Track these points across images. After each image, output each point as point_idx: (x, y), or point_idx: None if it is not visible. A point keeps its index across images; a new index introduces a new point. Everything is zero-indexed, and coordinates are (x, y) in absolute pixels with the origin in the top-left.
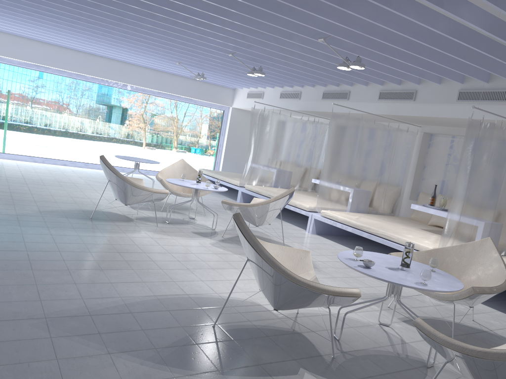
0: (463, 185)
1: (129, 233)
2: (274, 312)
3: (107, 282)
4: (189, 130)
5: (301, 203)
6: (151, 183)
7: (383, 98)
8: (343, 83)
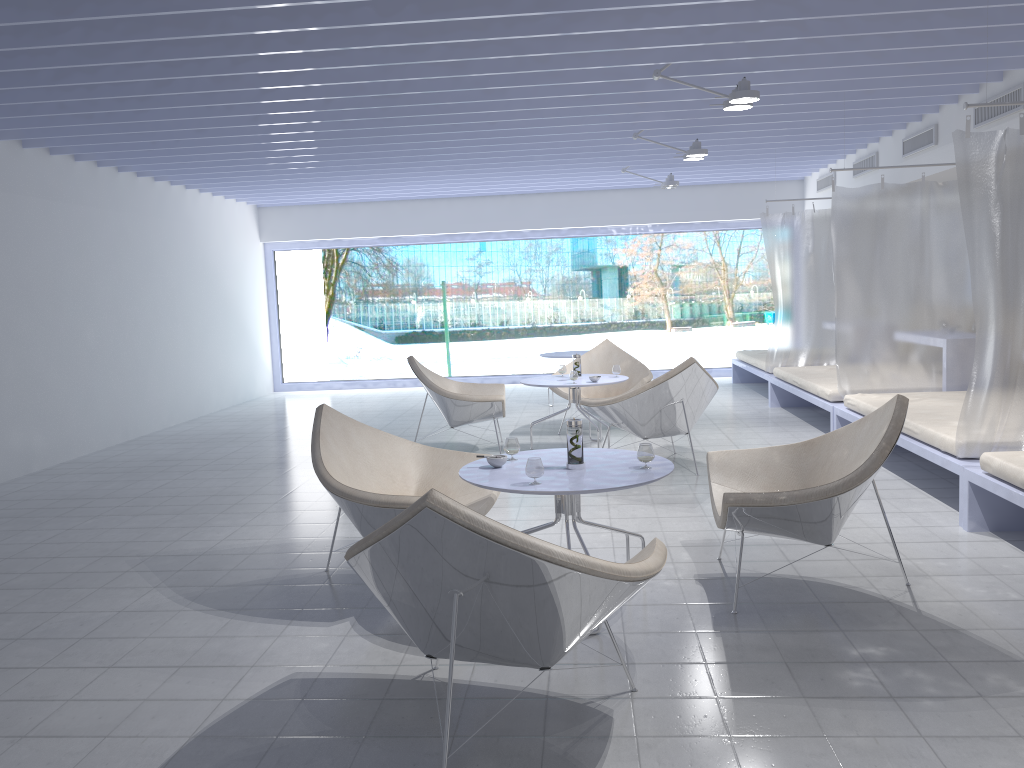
0: (992, 286)
1: None
2: None
3: (284, 524)
4: (754, 279)
5: (825, 386)
6: None
7: (980, 122)
8: (911, 113)
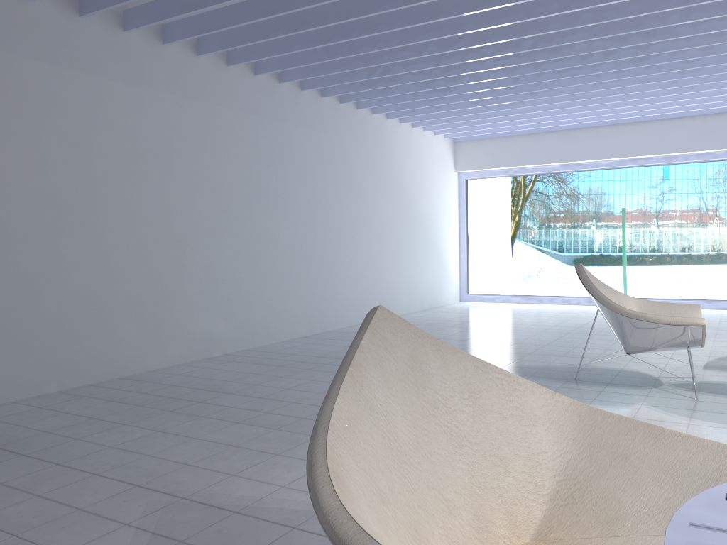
0: None
1: (599, 405)
2: None
3: None
4: None
5: None
6: None
7: None
8: None
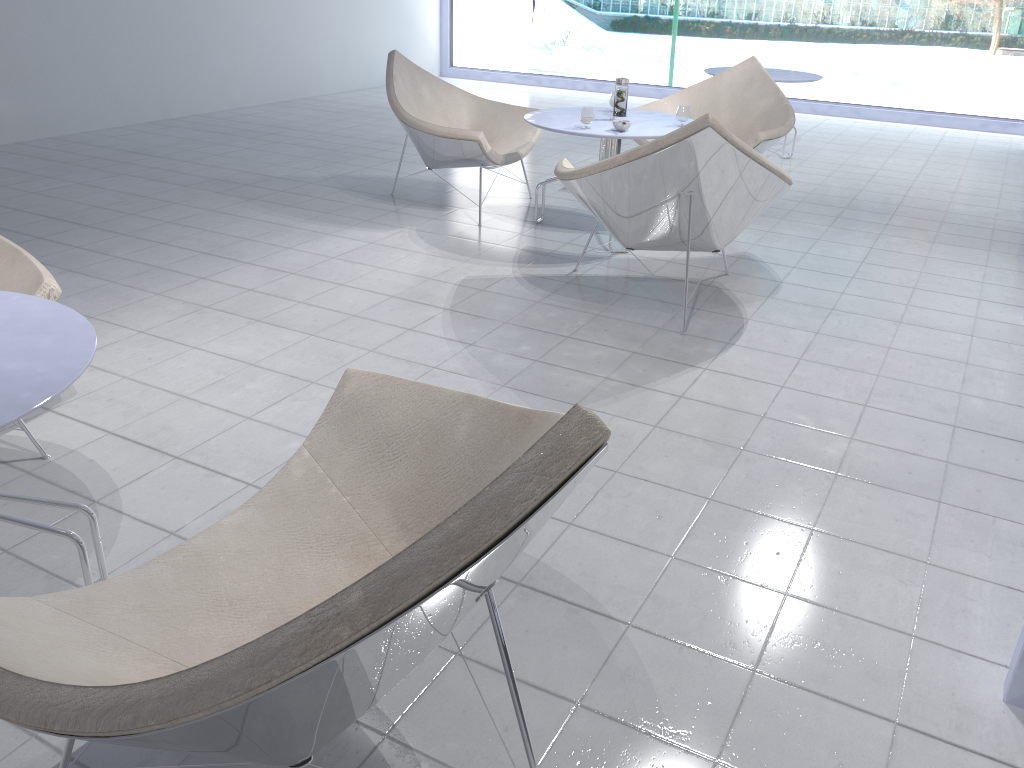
0: None
1: (360, 228)
2: (14, 433)
3: None
4: None
5: None
6: (858, 143)
7: None
8: None
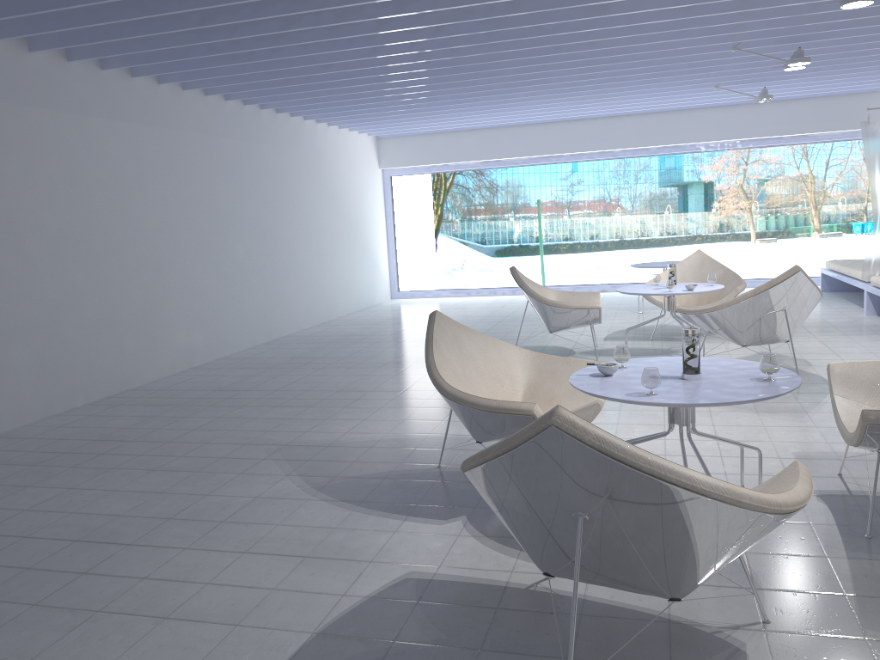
0: None
1: None
2: None
3: (400, 420)
4: (842, 191)
5: None
6: None
7: None
8: None
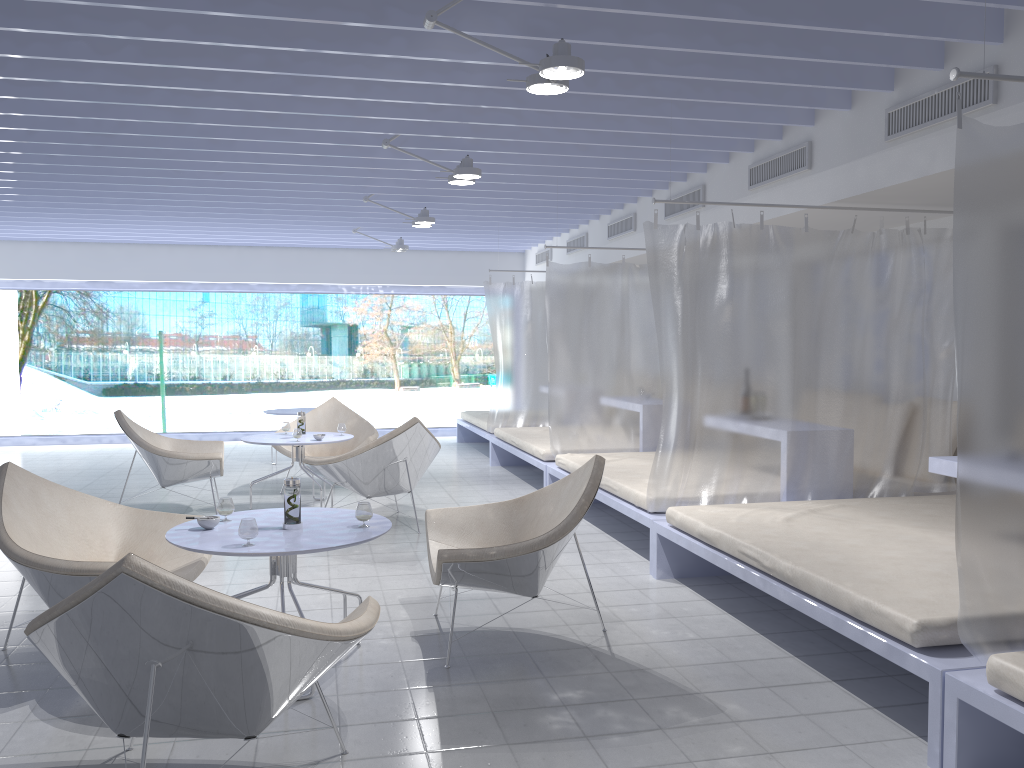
0: (675, 359)
1: None
2: None
3: None
4: (479, 343)
5: (540, 446)
6: None
7: (670, 214)
8: (614, 201)
